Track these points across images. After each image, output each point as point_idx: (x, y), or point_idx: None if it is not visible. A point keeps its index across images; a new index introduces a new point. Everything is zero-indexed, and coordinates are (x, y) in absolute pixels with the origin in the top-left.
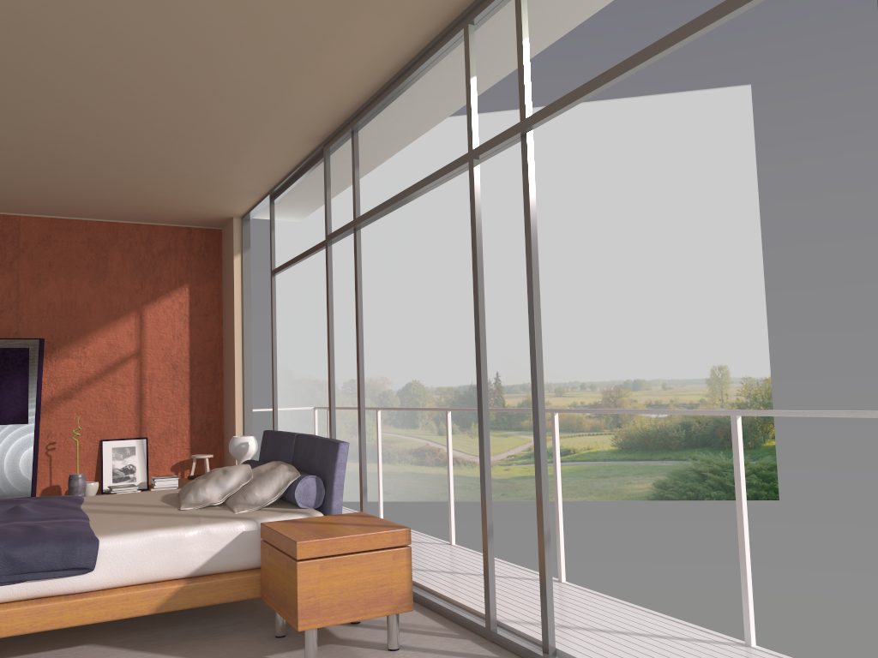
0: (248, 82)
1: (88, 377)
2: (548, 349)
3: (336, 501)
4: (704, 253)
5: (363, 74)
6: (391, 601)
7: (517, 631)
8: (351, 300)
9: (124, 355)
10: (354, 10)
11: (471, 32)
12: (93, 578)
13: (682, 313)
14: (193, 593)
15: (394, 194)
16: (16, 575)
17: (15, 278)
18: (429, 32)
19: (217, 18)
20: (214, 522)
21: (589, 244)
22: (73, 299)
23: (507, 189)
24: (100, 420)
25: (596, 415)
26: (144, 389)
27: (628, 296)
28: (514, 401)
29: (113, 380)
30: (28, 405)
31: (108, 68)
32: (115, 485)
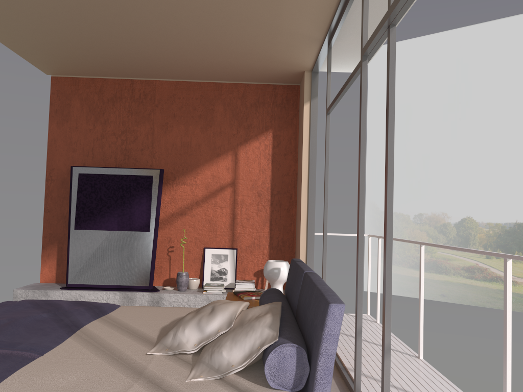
0: None
1: (197, 199)
2: None
3: (320, 391)
4: None
5: None
6: None
7: None
8: (422, 157)
9: (223, 184)
10: None
11: None
12: None
13: None
14: None
15: (458, 80)
16: None
17: (151, 125)
18: None
19: None
20: None
21: None
22: (188, 141)
23: None
24: (204, 232)
25: None
26: (236, 211)
27: None
28: None
29: (214, 203)
30: (150, 218)
31: None
32: (212, 282)
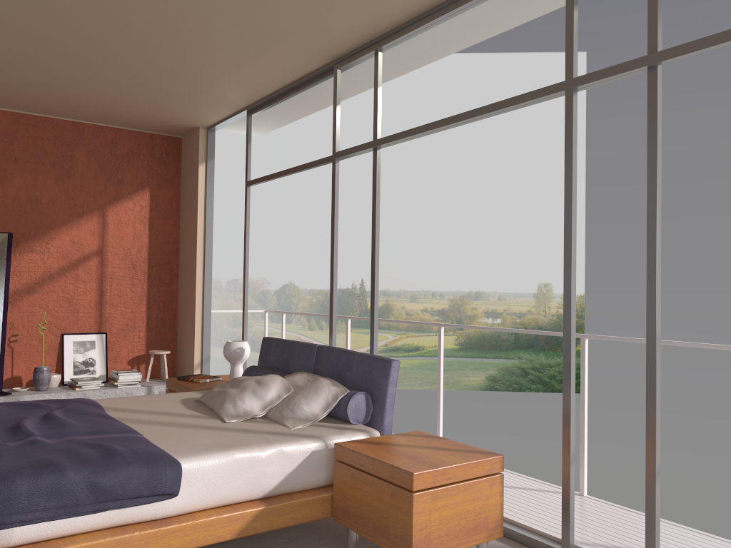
0: None
1: (51, 272)
2: (406, 262)
3: (387, 418)
4: (539, 189)
5: None
6: (486, 528)
7: None
8: (238, 209)
9: (87, 253)
10: None
11: None
12: (174, 504)
13: (518, 238)
14: (271, 516)
15: None
16: (100, 503)
17: None
18: None
19: None
20: (284, 441)
21: (446, 175)
22: (38, 195)
23: None
24: (62, 314)
25: (443, 319)
26: (105, 286)
27: (475, 221)
28: None
29: (75, 277)
30: None
31: None
32: (75, 377)
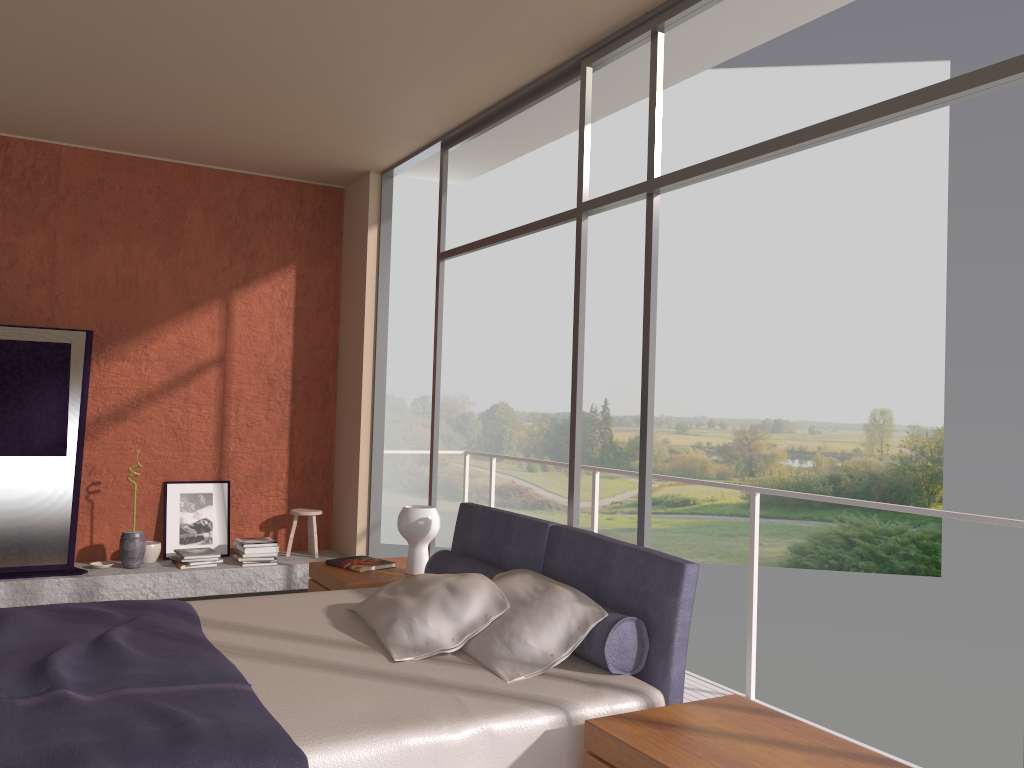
0: None
1: (150, 390)
2: (671, 375)
3: (676, 667)
4: (874, 268)
5: None
6: None
7: None
8: (429, 297)
9: (202, 362)
10: None
11: None
12: None
13: (840, 341)
14: None
15: None
16: None
17: (50, 237)
18: None
19: None
20: (494, 711)
21: (732, 248)
22: (133, 275)
23: (633, 172)
24: (165, 453)
25: (724, 459)
26: (228, 411)
27: (775, 316)
28: (624, 436)
29: (185, 397)
30: (67, 429)
31: None
32: (183, 548)
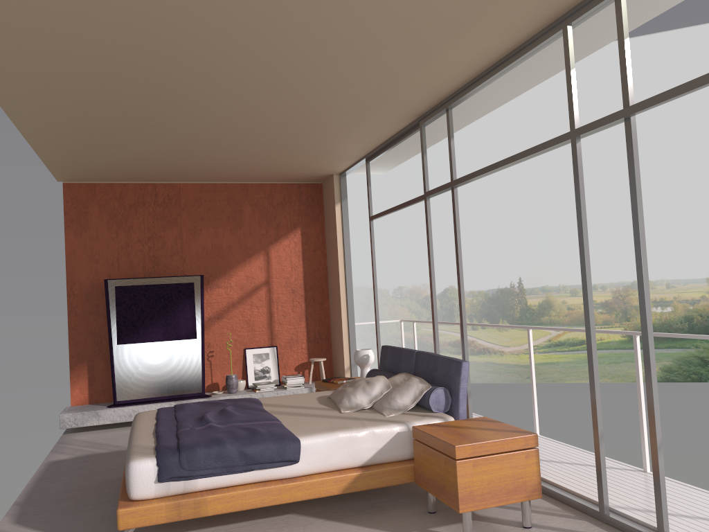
0: (373, 81)
1: (233, 301)
2: (563, 257)
3: (462, 407)
4: (702, 169)
5: (465, 68)
6: (525, 490)
7: (628, 516)
8: (397, 223)
9: (257, 284)
10: (472, 24)
11: (569, 32)
12: (297, 468)
13: (683, 222)
14: (367, 479)
15: None
16: (248, 465)
17: (179, 230)
18: (529, 32)
19: (364, 40)
20: (376, 425)
21: (597, 167)
22: (219, 243)
23: (523, 125)
24: (243, 333)
25: (607, 311)
26: (272, 309)
27: None
28: (534, 301)
29: (250, 303)
30: (196, 325)
31: (273, 81)
32: (256, 382)
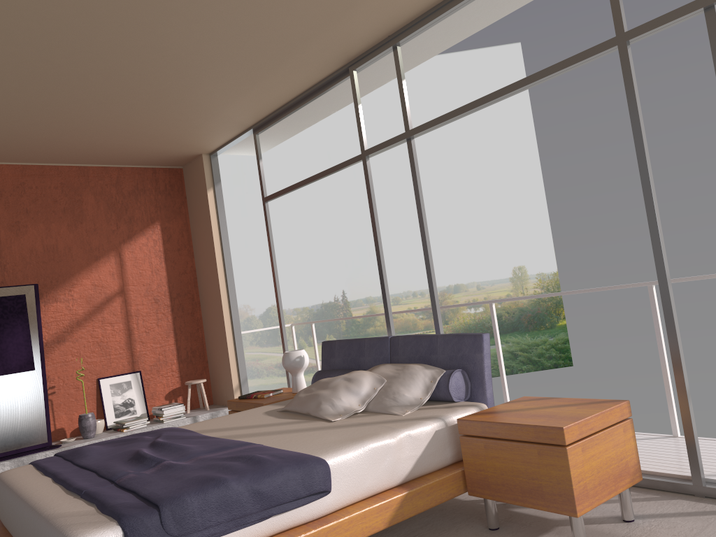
0: None
1: (78, 319)
2: None
3: (488, 391)
4: (498, 178)
5: None
6: (628, 473)
7: None
8: None
9: (109, 295)
10: None
11: None
12: (327, 501)
13: (486, 227)
14: (414, 500)
15: None
16: (264, 511)
17: None
18: None
19: None
20: (407, 425)
21: (408, 178)
22: (54, 244)
23: (335, 137)
24: (95, 359)
25: (427, 316)
26: (131, 325)
27: (443, 218)
28: (359, 313)
29: (102, 320)
30: (32, 352)
31: None
32: (118, 420)
